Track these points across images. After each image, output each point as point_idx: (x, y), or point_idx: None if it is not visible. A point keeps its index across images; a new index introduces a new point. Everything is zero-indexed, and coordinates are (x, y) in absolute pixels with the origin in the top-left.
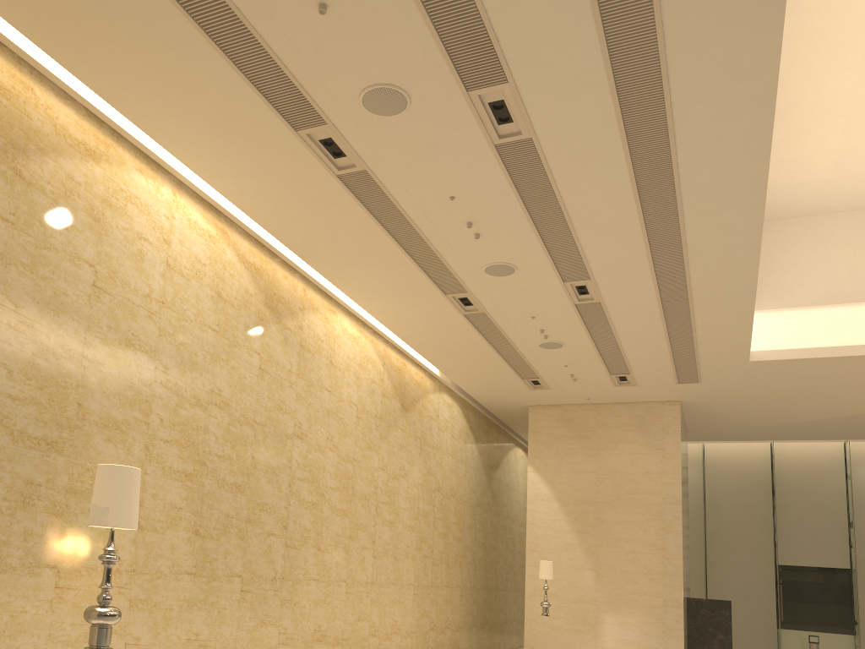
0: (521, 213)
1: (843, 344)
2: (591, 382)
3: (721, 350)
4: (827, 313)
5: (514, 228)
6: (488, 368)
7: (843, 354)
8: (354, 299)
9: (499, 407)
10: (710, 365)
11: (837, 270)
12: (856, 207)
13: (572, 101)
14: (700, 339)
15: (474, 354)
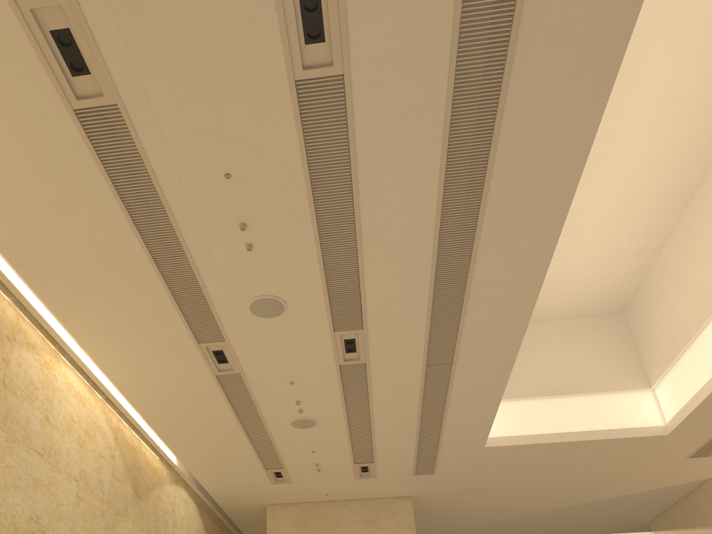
0: (307, 214)
1: (561, 431)
2: (334, 473)
3: (464, 432)
4: (542, 404)
5: (294, 239)
6: (232, 455)
7: (563, 440)
8: (85, 345)
9: (236, 507)
10: (449, 452)
11: (543, 367)
12: (547, 317)
13: (406, 10)
14: (449, 418)
15: (219, 435)
